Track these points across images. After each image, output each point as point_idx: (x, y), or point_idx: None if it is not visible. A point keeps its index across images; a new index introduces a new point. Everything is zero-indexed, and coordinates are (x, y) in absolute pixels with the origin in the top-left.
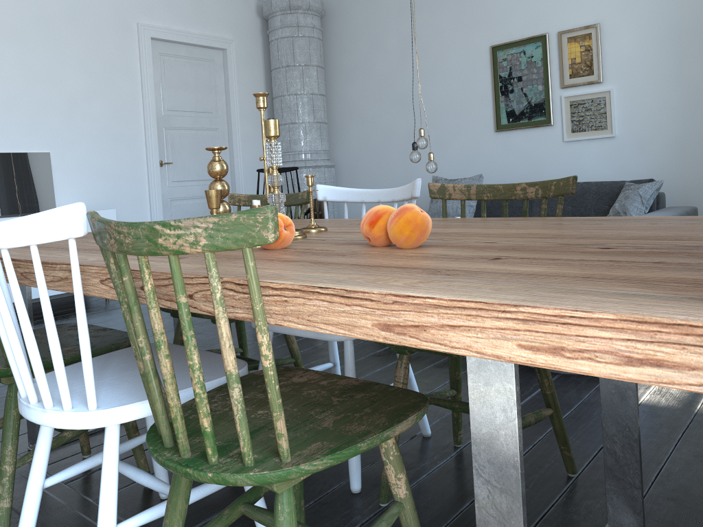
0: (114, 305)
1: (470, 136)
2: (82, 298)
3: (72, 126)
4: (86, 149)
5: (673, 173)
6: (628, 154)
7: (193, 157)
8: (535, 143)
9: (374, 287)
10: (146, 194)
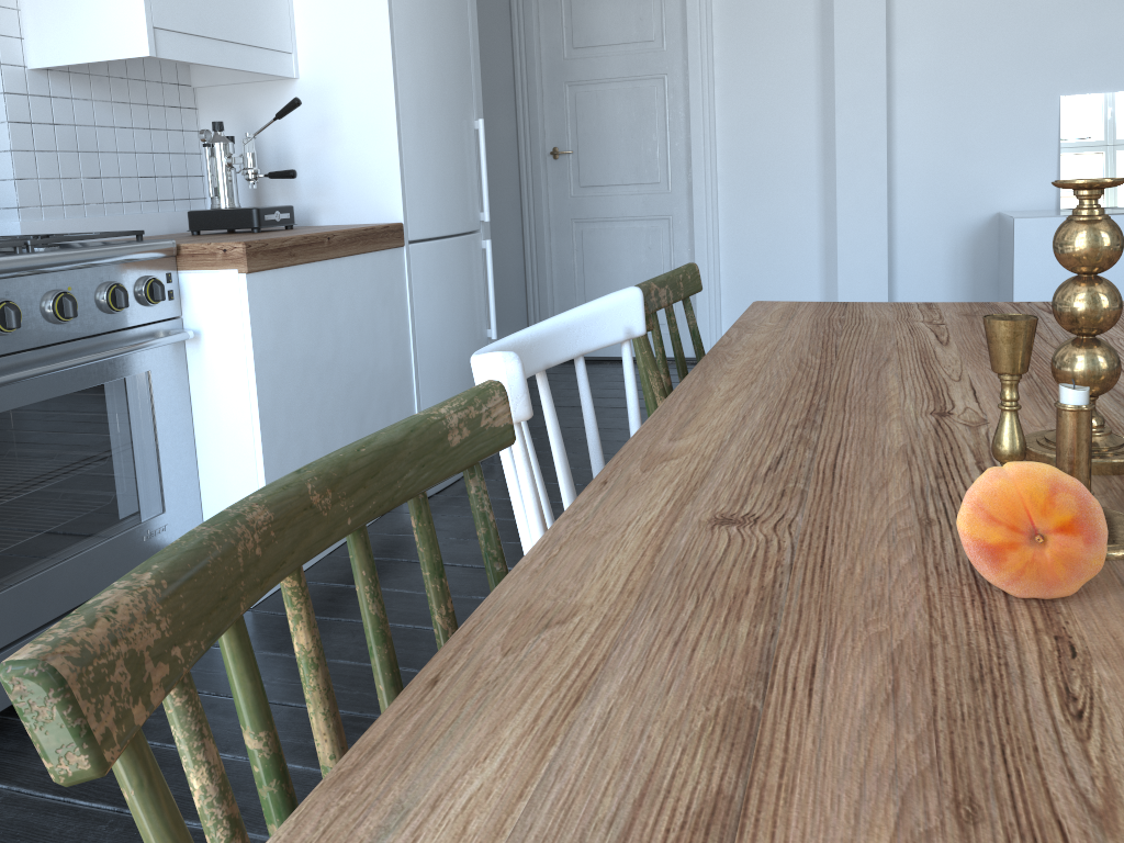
0: None
1: None
2: None
3: None
4: None
5: None
6: None
7: None
8: None
9: None
10: None
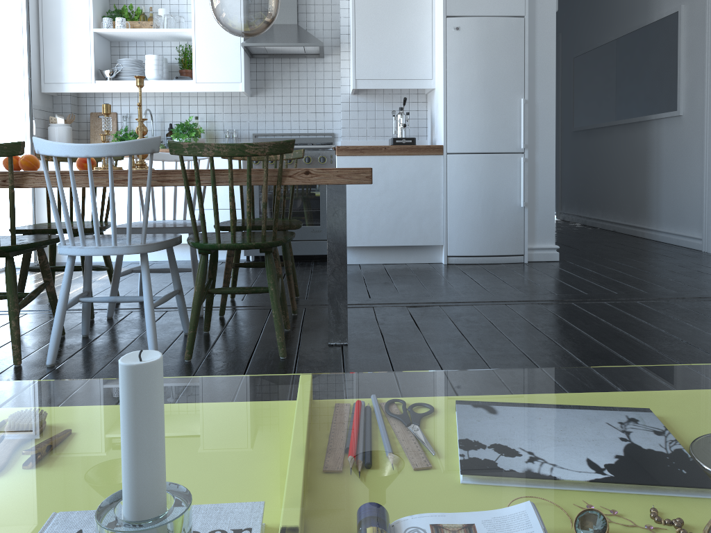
0: None
1: None
2: None
3: None
4: None
5: None
6: None
7: None
8: None
9: None
10: None
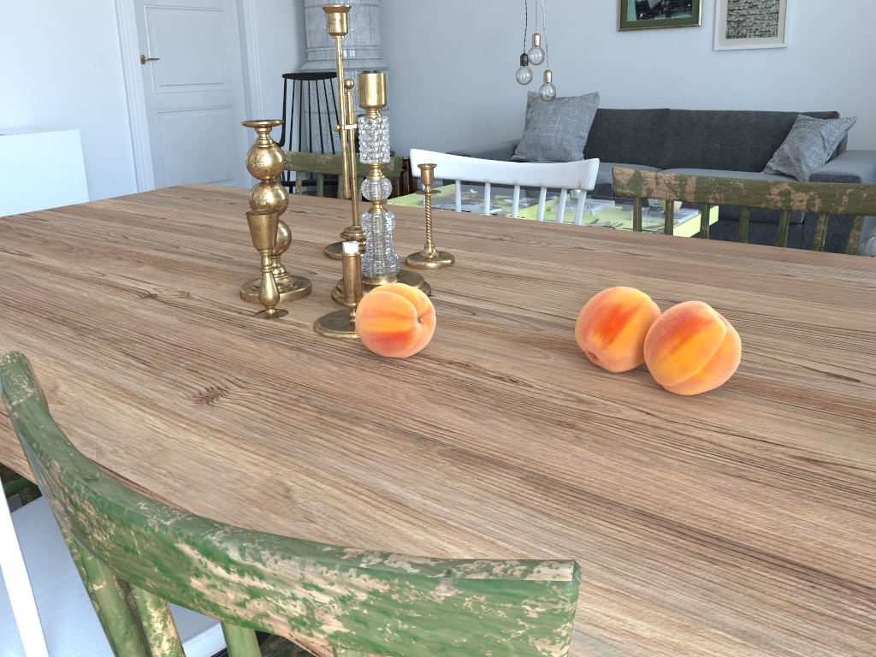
0: None
1: (582, 35)
2: (5, 510)
3: (5, 1)
4: (30, 36)
5: (861, 103)
6: (802, 74)
7: (188, 51)
8: (672, 51)
9: None
10: (123, 104)
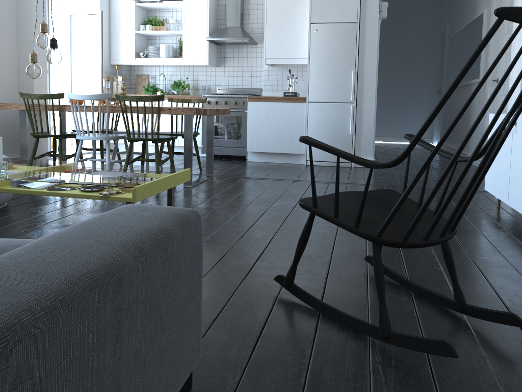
0: (473, 233)
1: None
2: None
3: None
4: None
5: None
6: None
7: None
8: None
9: None
10: None
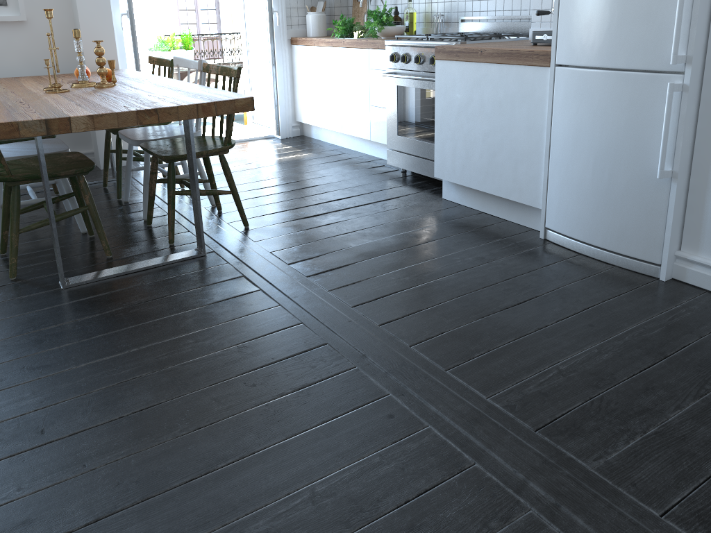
0: None
1: None
2: None
3: None
4: None
5: None
6: None
7: None
8: None
9: (139, 72)
10: None
